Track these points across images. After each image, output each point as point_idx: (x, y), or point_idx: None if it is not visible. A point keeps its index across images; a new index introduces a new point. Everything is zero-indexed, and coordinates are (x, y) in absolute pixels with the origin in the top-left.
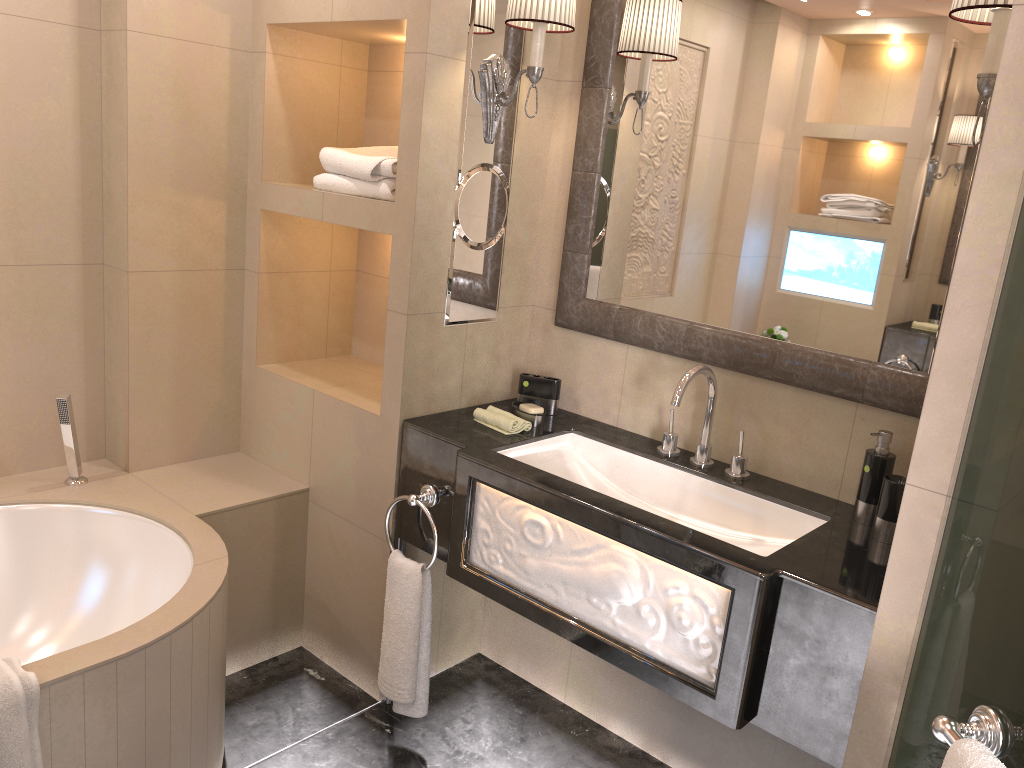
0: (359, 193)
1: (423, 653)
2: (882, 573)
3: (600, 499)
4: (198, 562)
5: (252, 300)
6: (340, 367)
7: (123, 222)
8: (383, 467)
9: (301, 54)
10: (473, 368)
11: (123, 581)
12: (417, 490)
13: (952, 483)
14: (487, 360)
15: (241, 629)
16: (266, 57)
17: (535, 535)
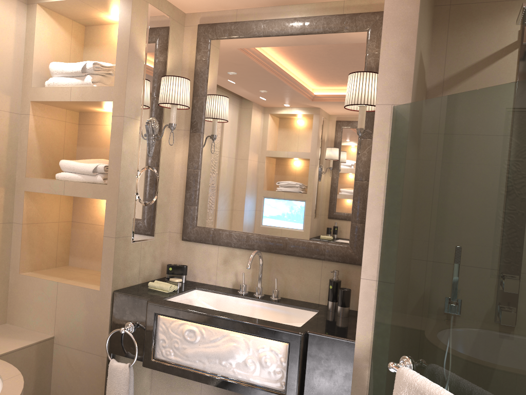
0: (85, 181)
1: None
2: (346, 327)
3: (222, 313)
4: (5, 379)
5: (17, 238)
6: (66, 271)
7: None
8: (102, 317)
9: (47, 115)
10: (144, 263)
11: None
12: (122, 326)
13: (377, 275)
14: (150, 259)
15: None
16: (29, 116)
17: (191, 336)
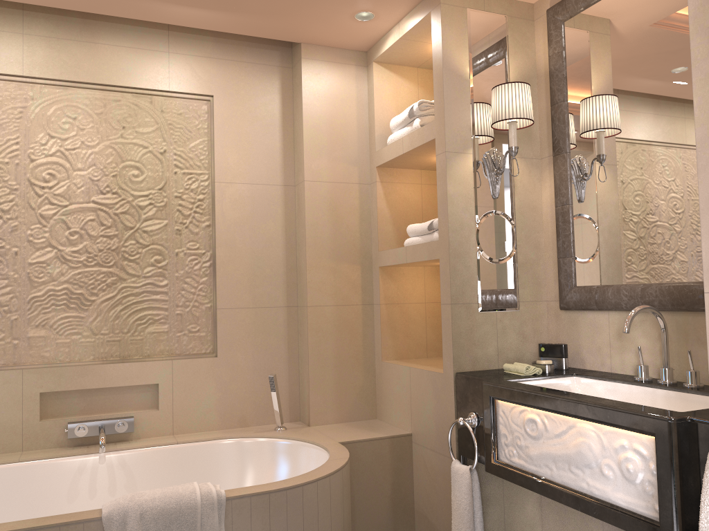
0: (424, 242)
1: None
2: None
3: (567, 393)
4: (330, 459)
5: (377, 321)
6: (433, 360)
7: (304, 279)
8: (447, 407)
9: (397, 180)
10: (505, 341)
11: None
12: (467, 418)
13: None
14: (515, 337)
15: (371, 528)
16: (376, 184)
17: (532, 429)
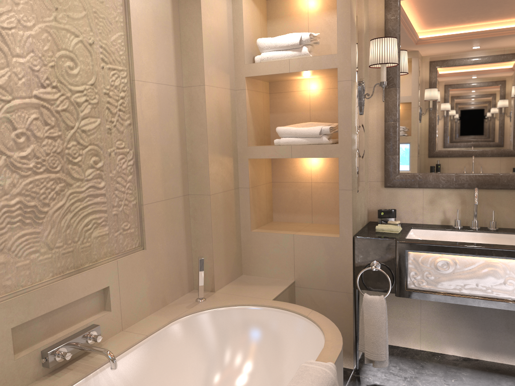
0: (309, 143)
1: (386, 336)
2: None
3: (474, 244)
4: (306, 314)
5: (245, 201)
6: (281, 225)
7: (205, 172)
8: (344, 259)
9: (253, 88)
10: (361, 210)
11: (247, 339)
12: (367, 265)
13: None
14: (363, 206)
15: None
16: (245, 91)
17: (443, 267)
